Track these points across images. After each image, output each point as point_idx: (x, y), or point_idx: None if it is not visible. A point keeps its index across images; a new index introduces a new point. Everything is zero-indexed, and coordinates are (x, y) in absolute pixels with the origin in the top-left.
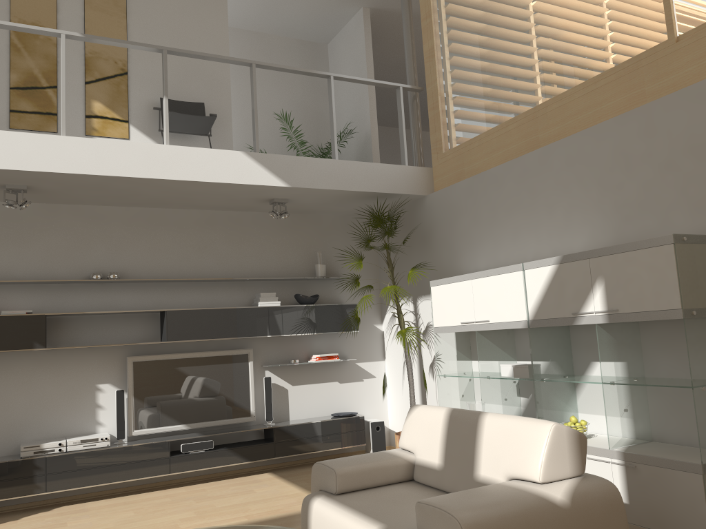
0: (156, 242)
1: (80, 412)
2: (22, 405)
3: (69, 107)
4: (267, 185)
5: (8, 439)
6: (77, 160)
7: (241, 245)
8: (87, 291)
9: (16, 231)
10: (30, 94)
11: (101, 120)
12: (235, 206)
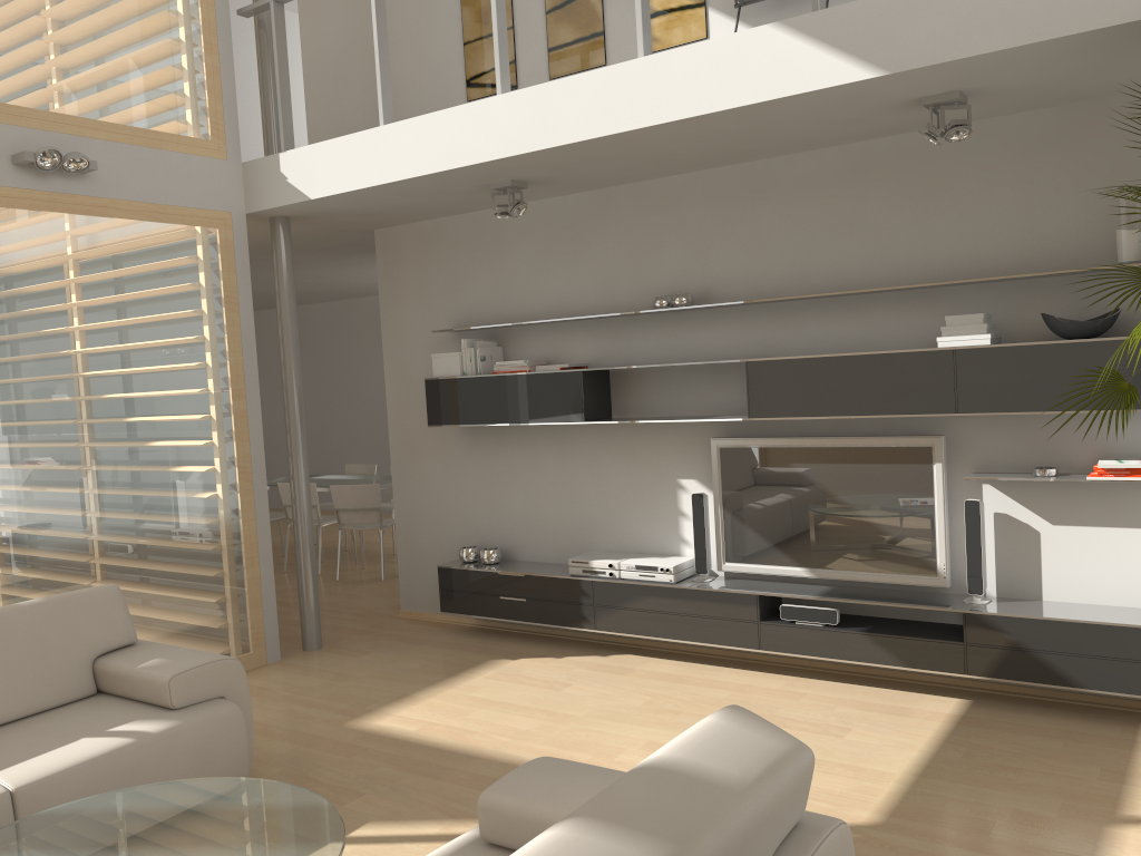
0: (758, 227)
1: (658, 519)
2: (590, 498)
3: (618, 12)
4: (830, 87)
5: (578, 542)
6: (510, 132)
7: (928, 208)
8: (658, 326)
9: (568, 240)
10: (569, 13)
11: (662, 19)
12: (889, 127)
